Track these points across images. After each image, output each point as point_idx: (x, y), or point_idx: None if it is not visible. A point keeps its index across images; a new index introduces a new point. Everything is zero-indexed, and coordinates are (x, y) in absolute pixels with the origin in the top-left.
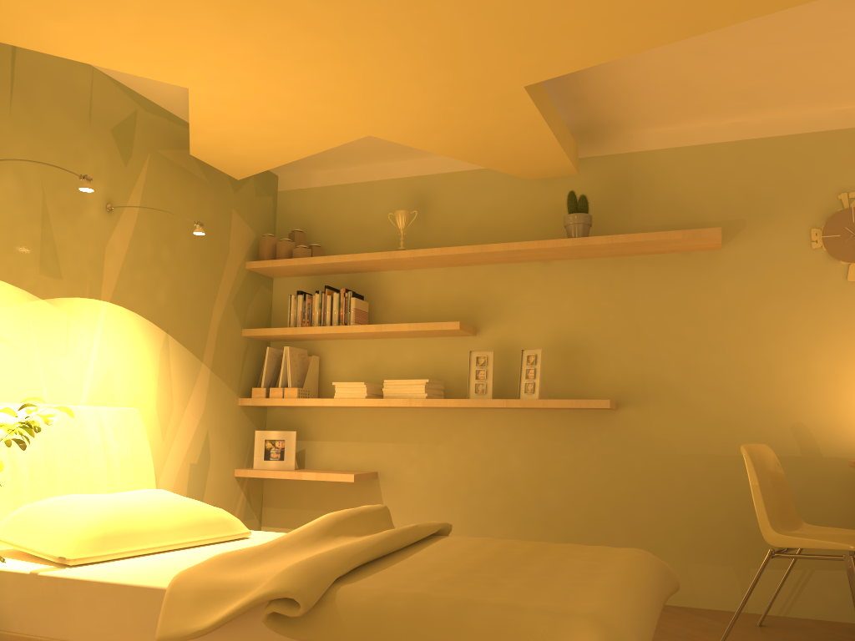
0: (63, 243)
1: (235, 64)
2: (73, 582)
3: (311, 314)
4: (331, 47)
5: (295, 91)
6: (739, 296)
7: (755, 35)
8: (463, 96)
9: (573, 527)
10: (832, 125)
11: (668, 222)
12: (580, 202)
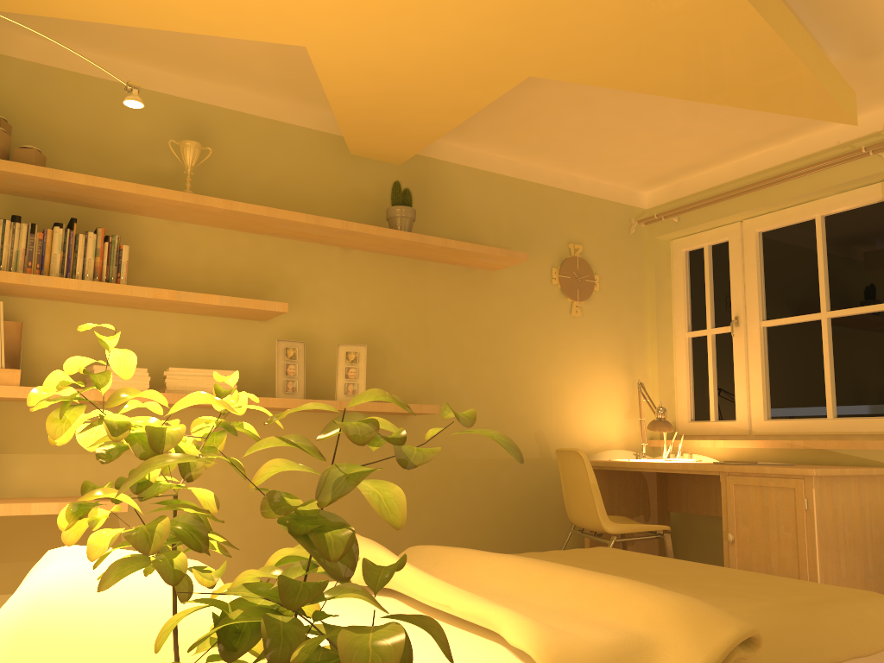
0: None
1: None
2: None
3: (41, 256)
4: None
5: None
6: (505, 316)
7: (626, 104)
8: (473, 59)
9: None
10: (566, 186)
11: (456, 235)
12: (408, 196)
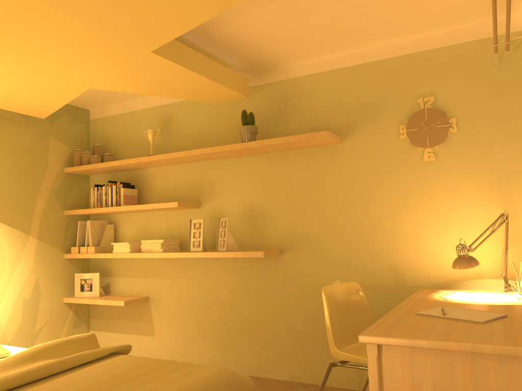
0: None
1: None
2: None
3: (102, 199)
4: (1, 41)
5: (12, 68)
6: (354, 175)
7: None
8: (119, 61)
9: (257, 332)
10: (412, 49)
11: (310, 126)
12: (248, 117)
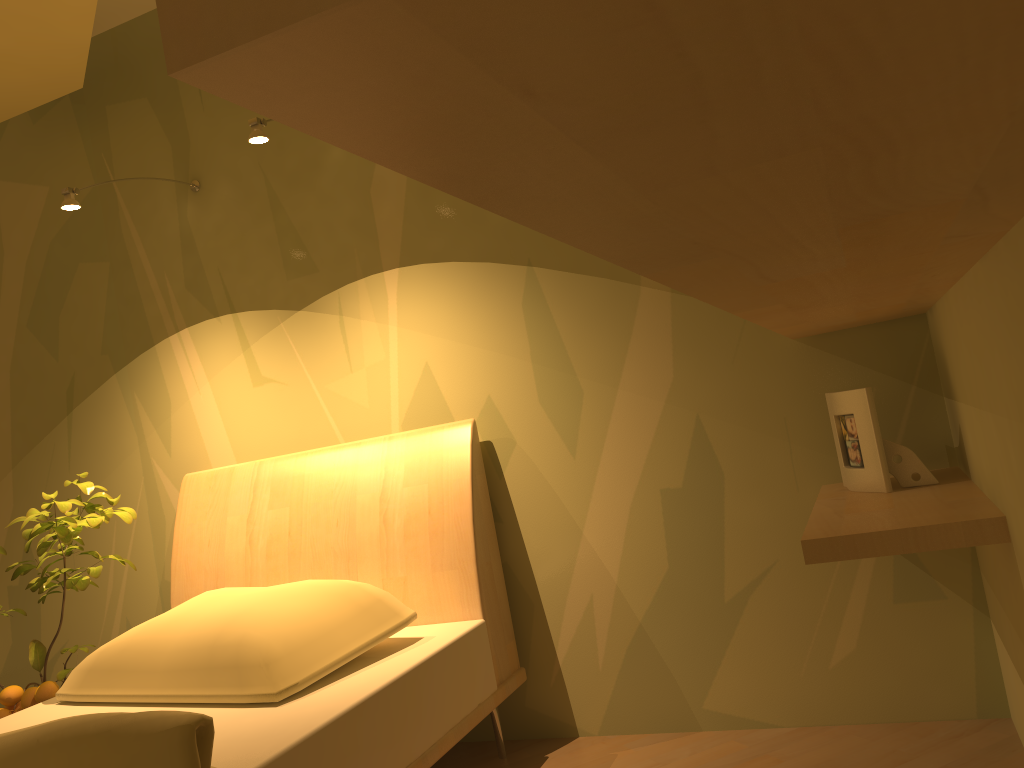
0: (307, 222)
1: None
2: None
3: None
4: None
5: None
6: None
7: None
8: None
9: None
10: None
11: None
12: None
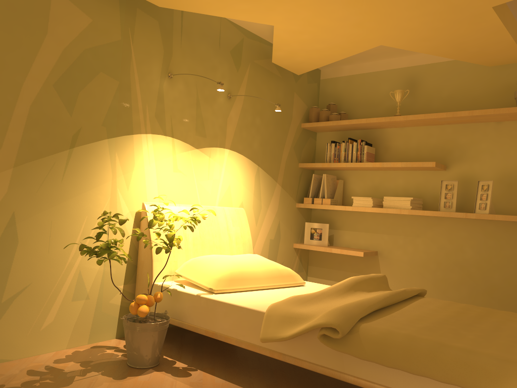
0: (206, 117)
1: (301, 10)
2: (217, 302)
3: (339, 155)
4: None
5: (336, 22)
6: None
7: None
8: (447, 16)
9: (508, 297)
10: None
11: None
12: None
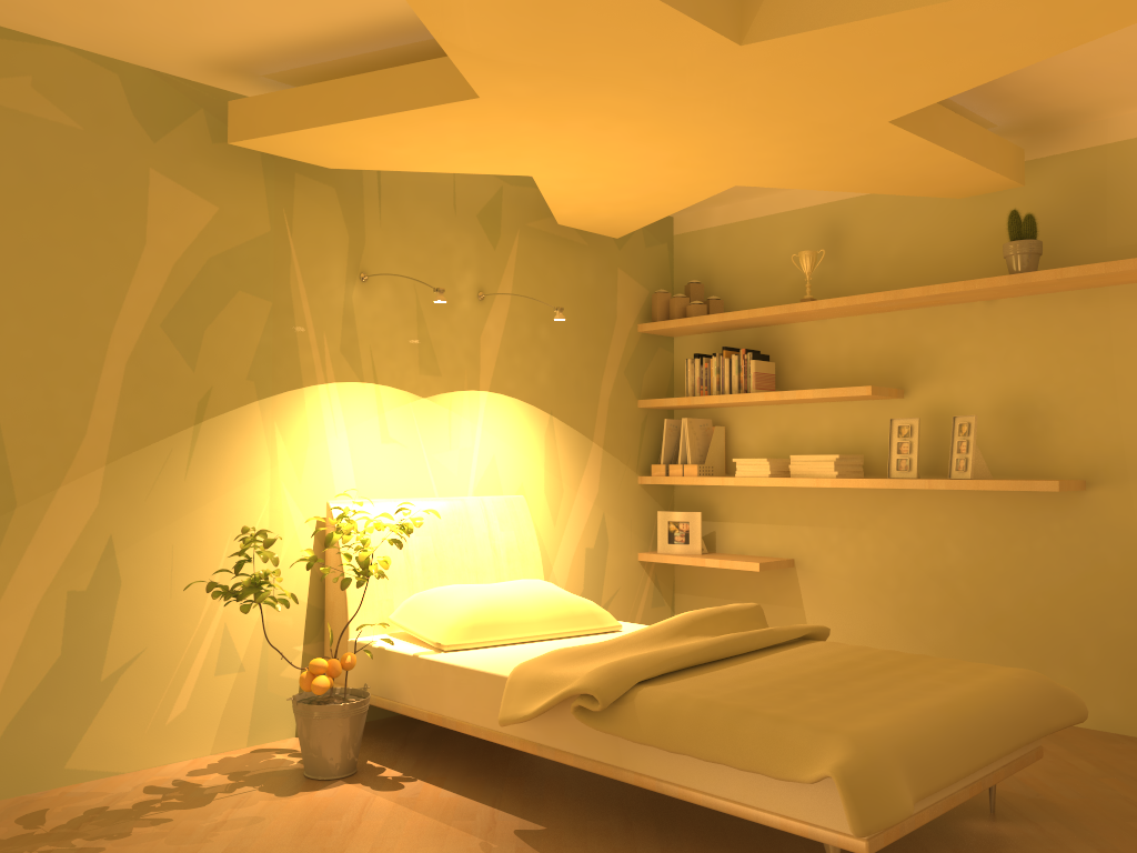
0: (439, 340)
1: (565, 152)
2: (442, 665)
3: (709, 380)
4: (652, 125)
5: (635, 163)
6: None
7: None
8: (821, 140)
9: (1027, 634)
10: None
11: None
12: (1024, 224)
